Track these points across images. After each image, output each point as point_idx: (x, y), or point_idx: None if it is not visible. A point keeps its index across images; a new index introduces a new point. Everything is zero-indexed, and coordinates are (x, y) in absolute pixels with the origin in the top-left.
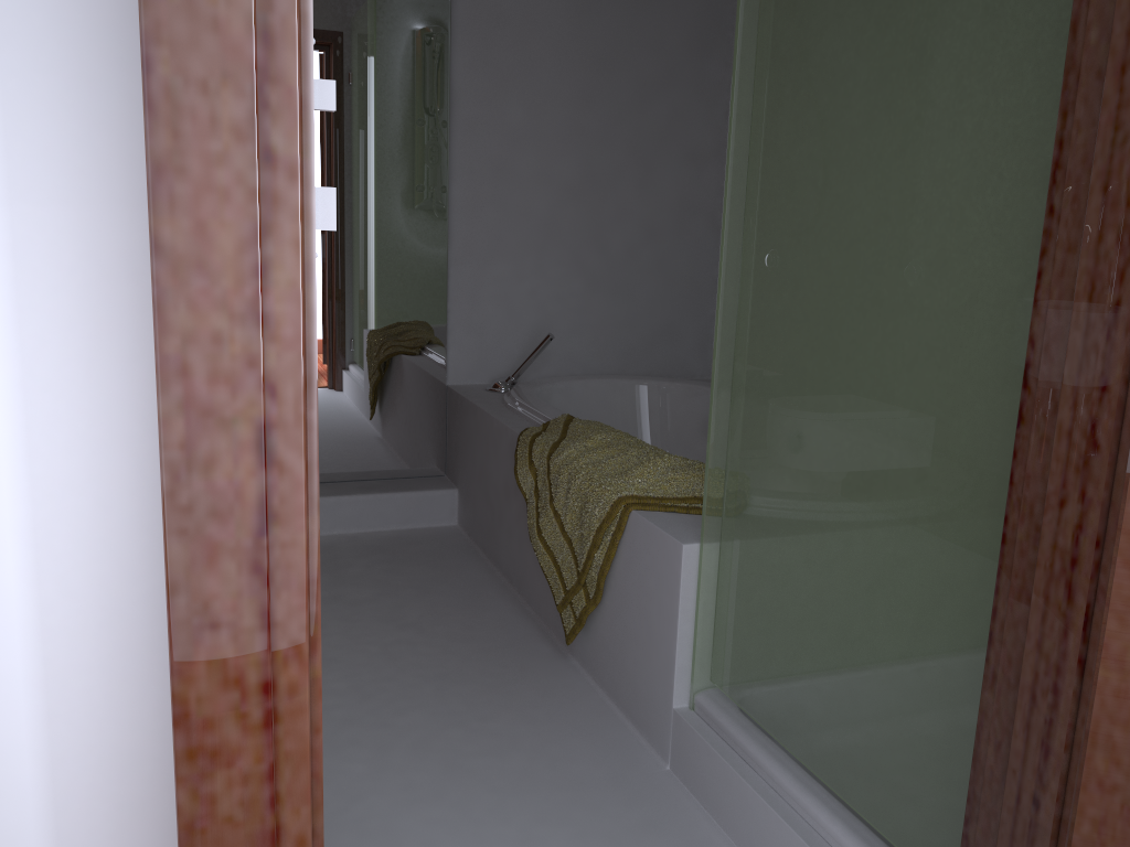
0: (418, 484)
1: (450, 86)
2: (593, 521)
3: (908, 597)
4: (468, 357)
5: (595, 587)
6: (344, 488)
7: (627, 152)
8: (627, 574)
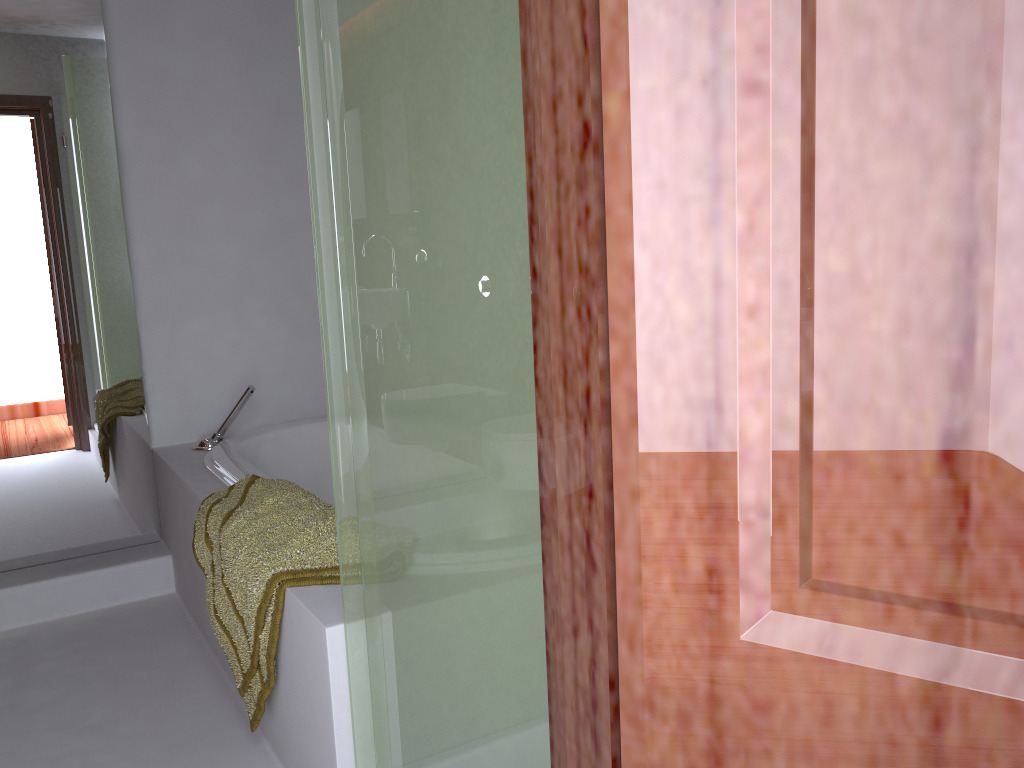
0: (130, 555)
1: (119, 146)
2: (254, 600)
3: (513, 692)
4: (173, 417)
5: (267, 670)
6: (45, 571)
7: None
8: (291, 655)
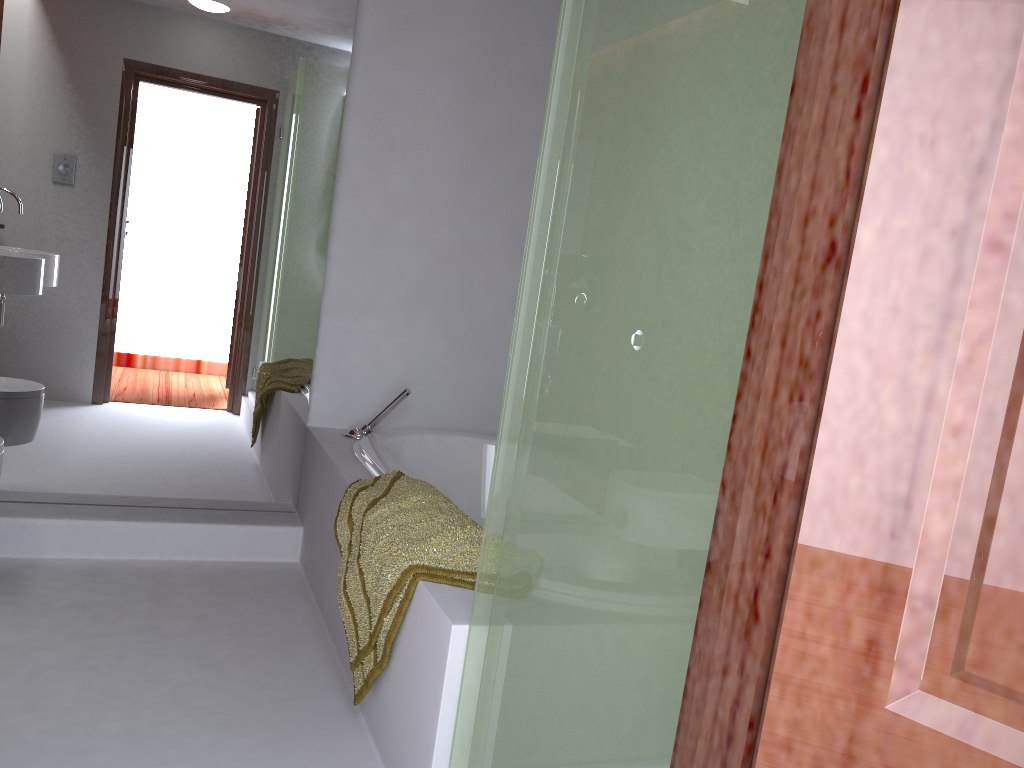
0: (267, 518)
1: (341, 151)
2: (386, 585)
3: (627, 722)
4: (331, 402)
5: (382, 651)
6: (193, 515)
7: (502, 228)
8: (409, 643)
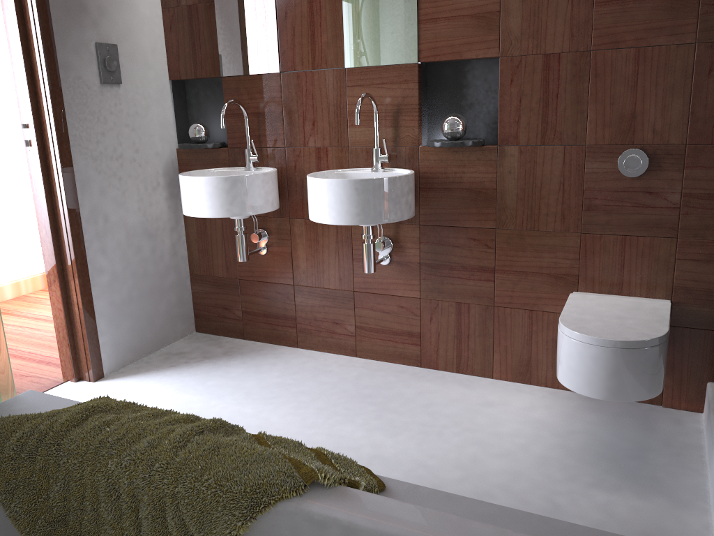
0: None
1: None
2: None
3: None
4: None
5: None
6: None
7: None
8: None
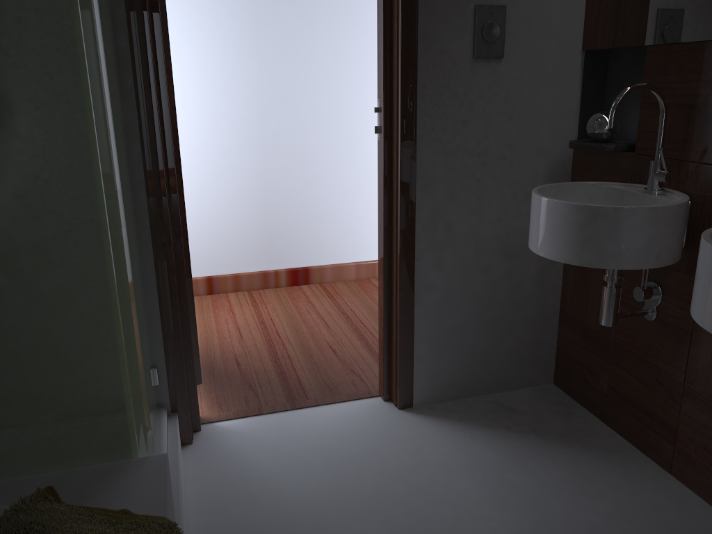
0: None
1: None
2: None
3: (142, 323)
4: None
5: None
6: None
7: None
8: None
